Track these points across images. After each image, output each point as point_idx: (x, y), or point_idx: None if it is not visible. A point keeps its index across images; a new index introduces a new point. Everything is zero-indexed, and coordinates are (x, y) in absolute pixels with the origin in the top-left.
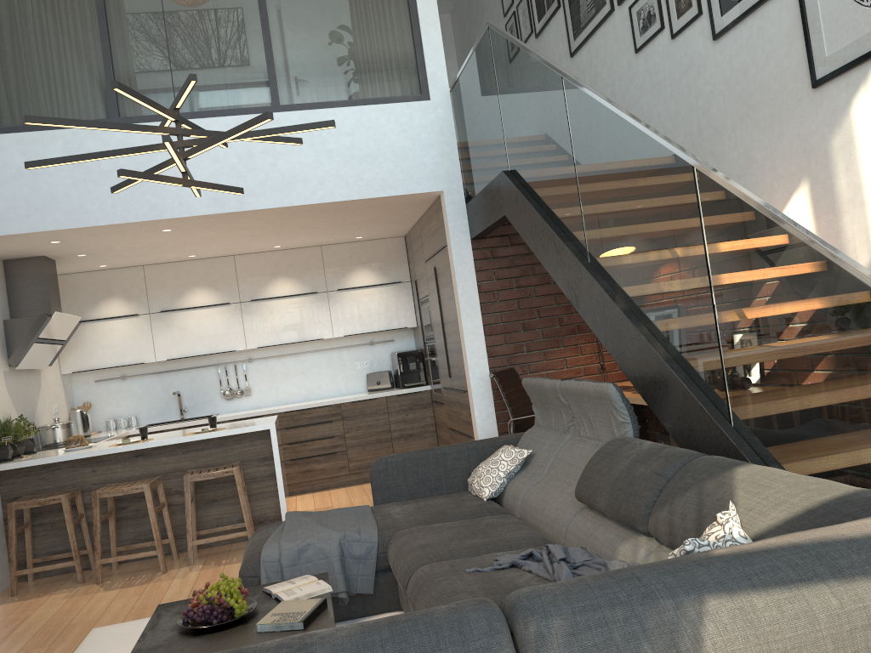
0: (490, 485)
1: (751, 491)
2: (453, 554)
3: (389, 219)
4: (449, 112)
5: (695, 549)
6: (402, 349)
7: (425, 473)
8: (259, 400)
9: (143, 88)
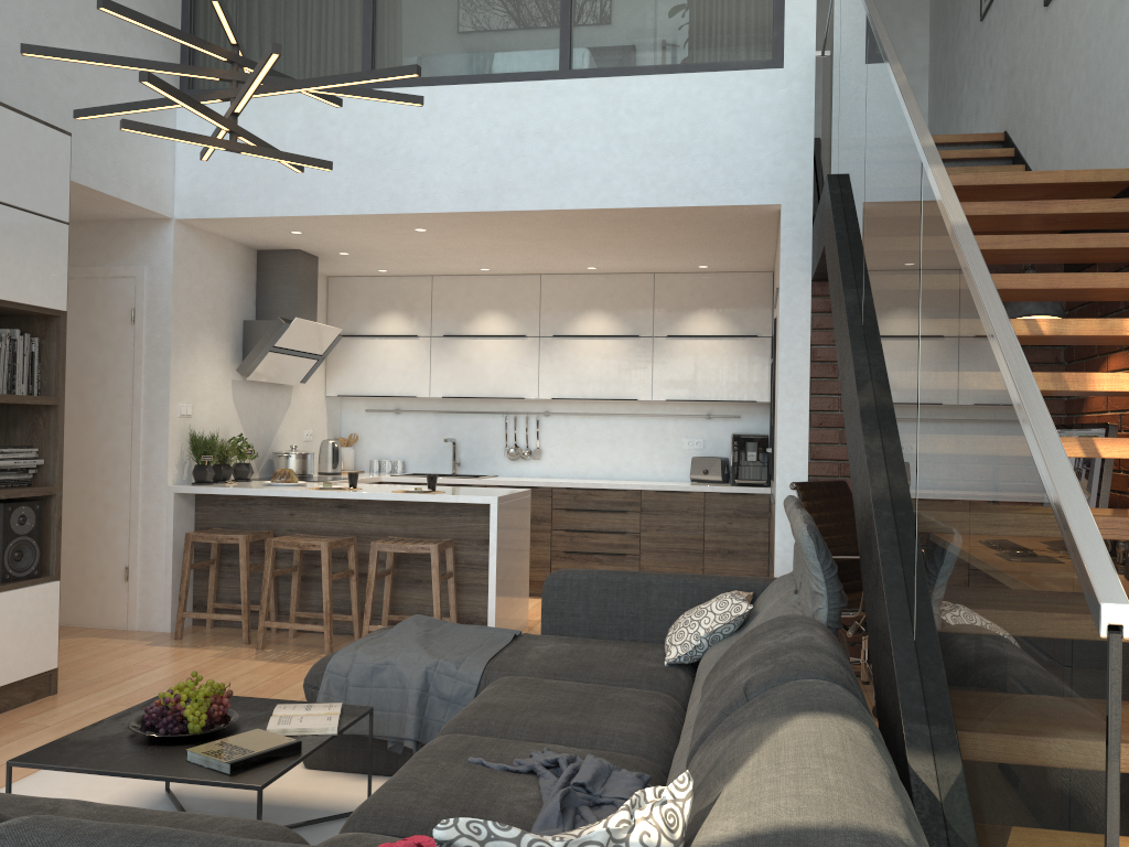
0: (680, 645)
1: (760, 764)
2: (507, 730)
3: (729, 243)
4: (809, 87)
5: (457, 841)
6: (751, 430)
7: (617, 605)
8: (549, 468)
9: (404, 44)
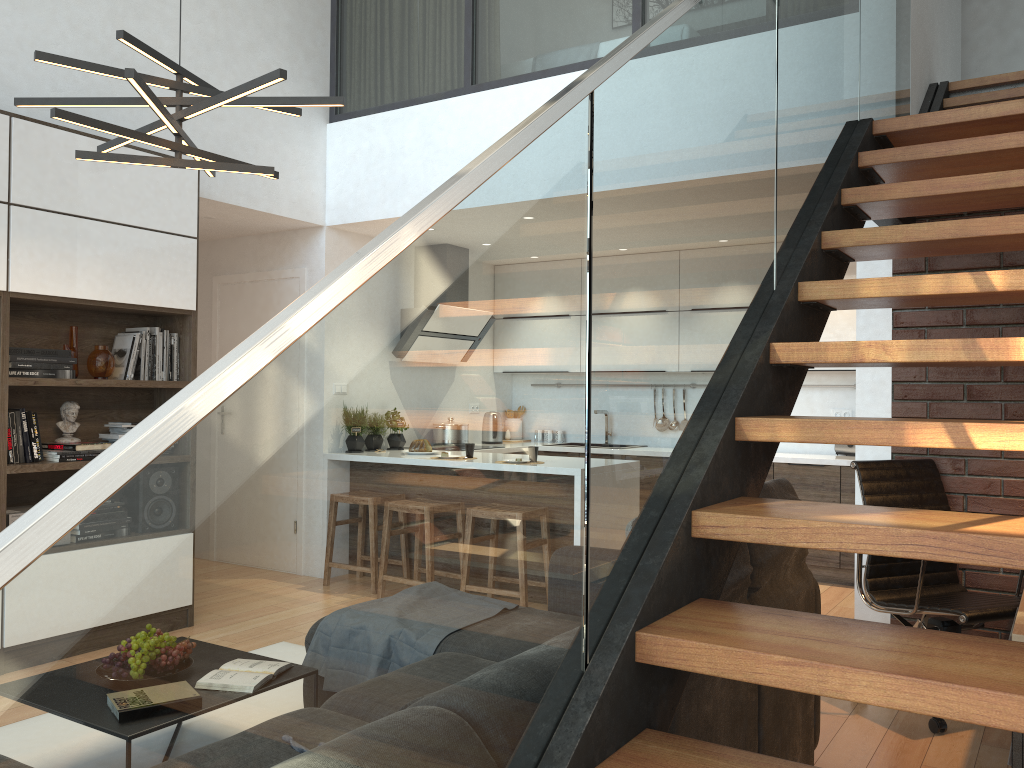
0: None
1: None
2: None
3: None
4: None
5: None
6: None
7: None
8: None
9: (498, 48)
